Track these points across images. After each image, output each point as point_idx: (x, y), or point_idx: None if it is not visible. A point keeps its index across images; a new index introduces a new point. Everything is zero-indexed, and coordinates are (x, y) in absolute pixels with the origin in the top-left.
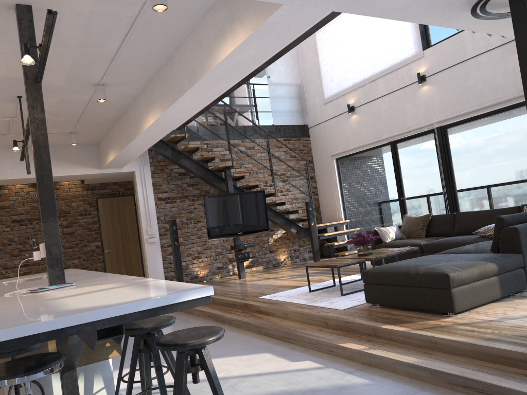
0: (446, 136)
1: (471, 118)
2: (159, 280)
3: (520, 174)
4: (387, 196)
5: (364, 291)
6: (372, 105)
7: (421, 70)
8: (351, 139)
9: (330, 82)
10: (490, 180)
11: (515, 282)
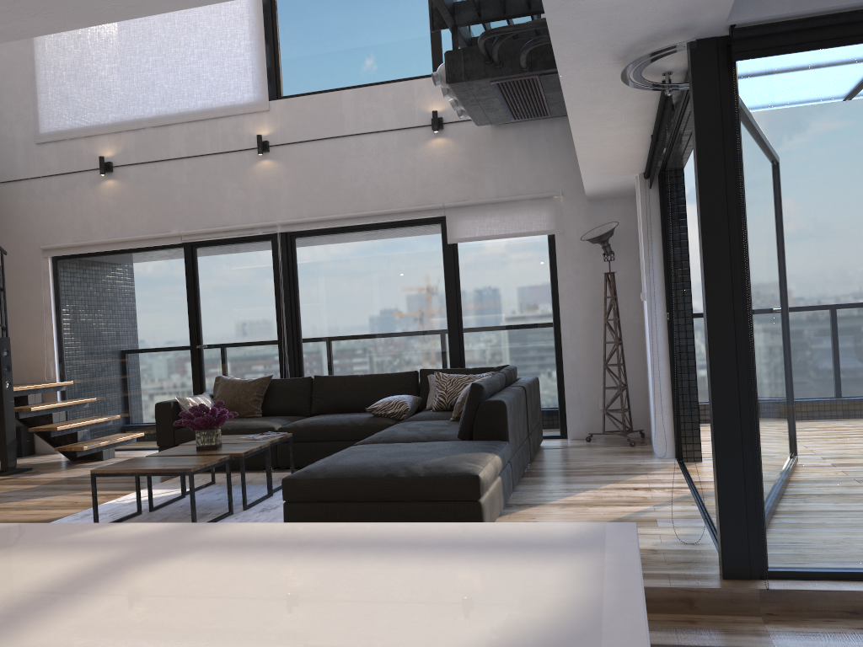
0: (294, 249)
1: (340, 229)
2: (231, 525)
3: (405, 324)
4: (166, 341)
5: (228, 518)
6: (156, 169)
7: (263, 132)
8: (99, 225)
9: (60, 104)
10: (360, 329)
11: (508, 484)
